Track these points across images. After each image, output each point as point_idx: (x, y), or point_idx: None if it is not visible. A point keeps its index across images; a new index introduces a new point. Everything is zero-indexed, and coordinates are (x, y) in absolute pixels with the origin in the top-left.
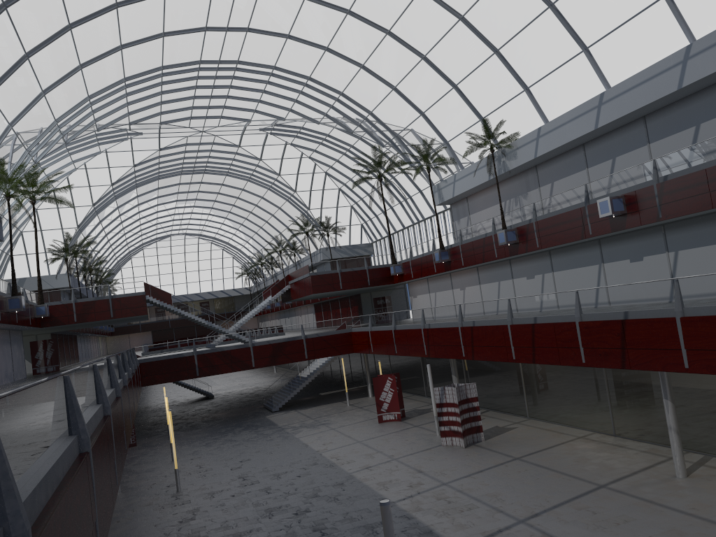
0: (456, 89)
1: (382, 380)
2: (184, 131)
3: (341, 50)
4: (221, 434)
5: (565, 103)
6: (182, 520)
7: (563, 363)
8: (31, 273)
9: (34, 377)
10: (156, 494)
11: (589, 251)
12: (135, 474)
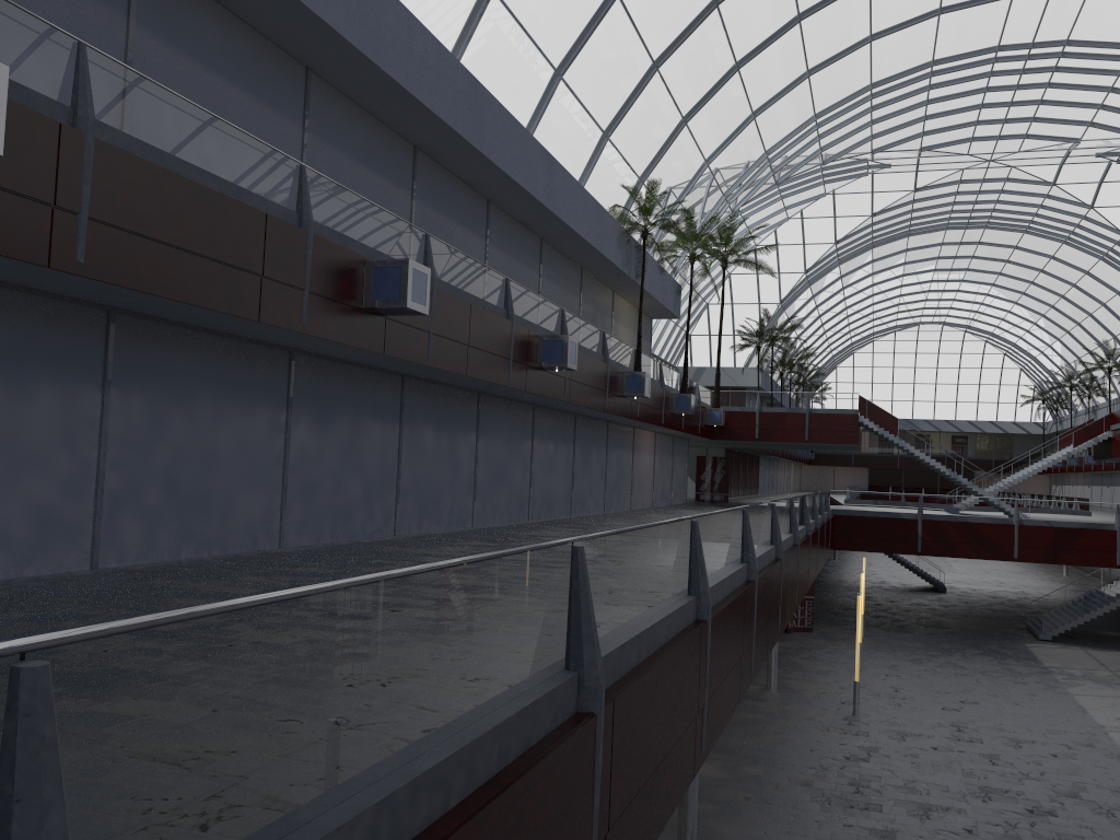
0: None
1: None
2: (959, 161)
3: None
4: (941, 651)
5: None
6: (849, 756)
7: None
8: (712, 362)
9: (695, 504)
10: (823, 709)
11: None
12: (801, 671)
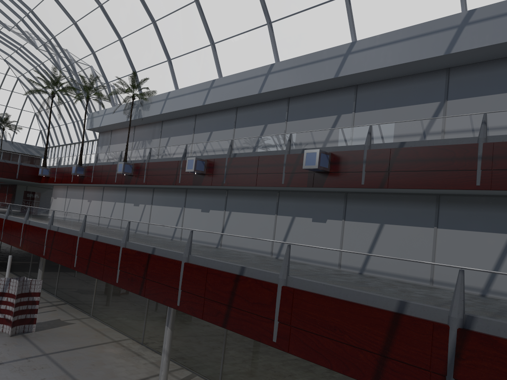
0: (121, 42)
1: None
2: None
3: None
4: None
5: (192, 80)
6: None
7: (104, 280)
8: None
9: None
10: None
11: (179, 196)
12: None
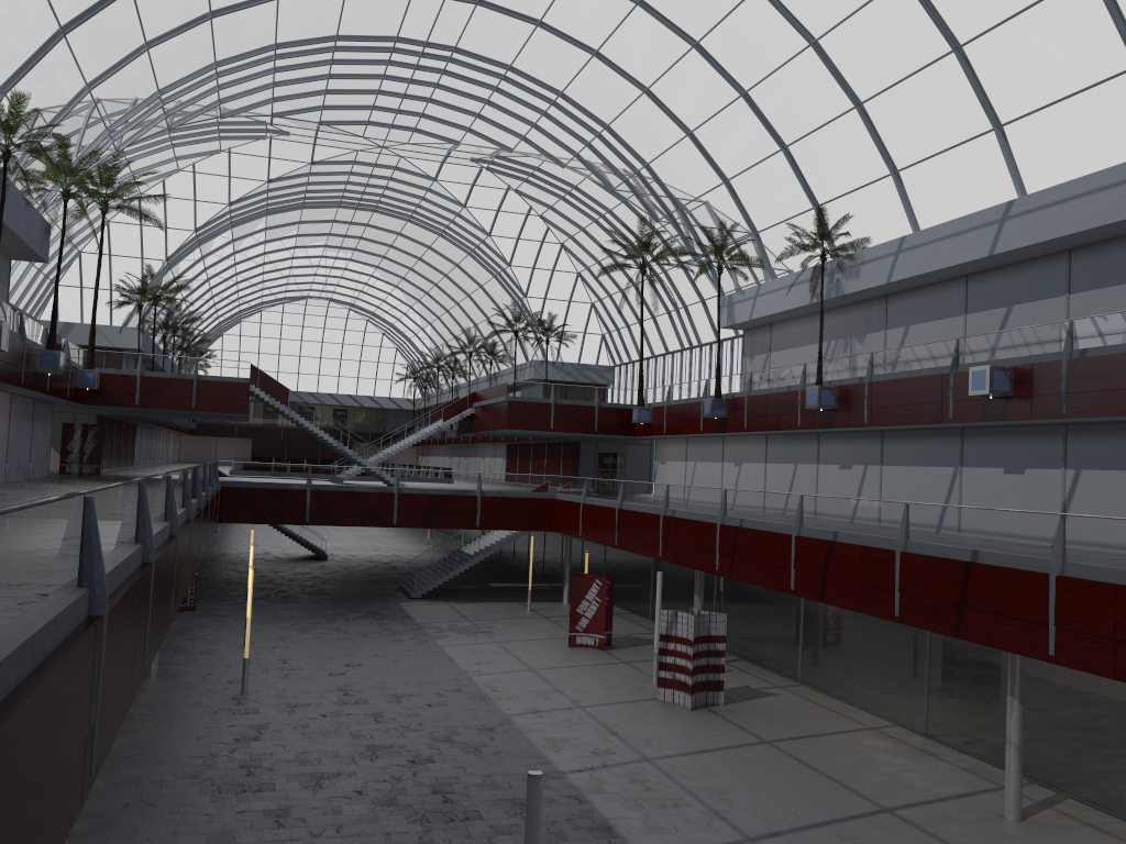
0: (786, 153)
1: (586, 582)
2: (355, 142)
3: (618, 60)
4: (326, 618)
5: (950, 206)
6: (239, 738)
7: (865, 611)
8: (84, 318)
9: (60, 477)
10: (210, 691)
11: (944, 444)
12: (185, 654)
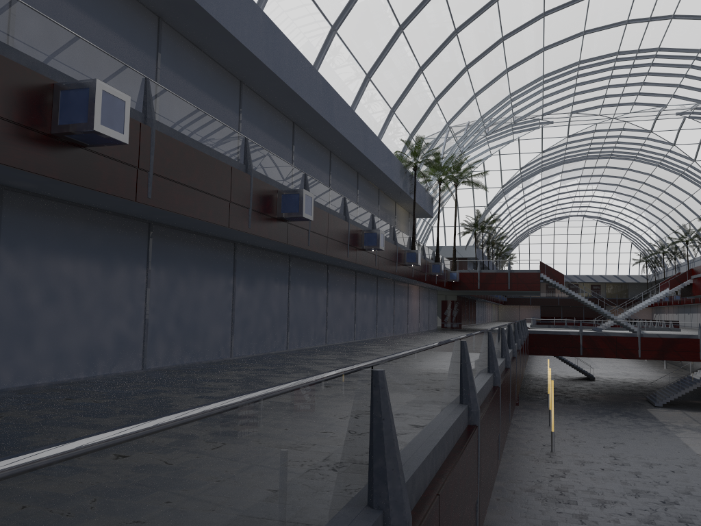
0: None
1: None
2: (594, 119)
3: None
4: (597, 414)
5: None
6: (553, 475)
7: None
8: (446, 243)
9: (442, 329)
10: (533, 449)
11: None
12: (516, 428)
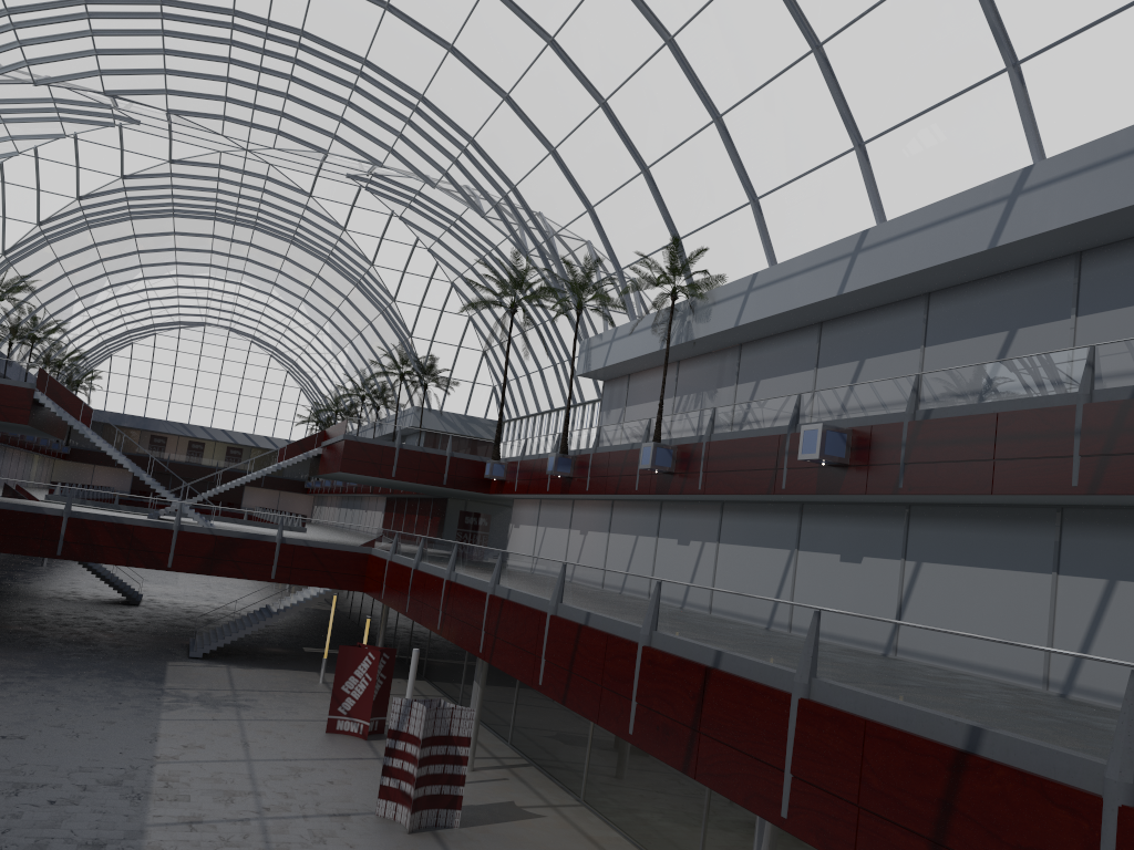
0: (646, 176)
1: (358, 654)
2: (215, 141)
3: (474, 57)
4: (52, 673)
5: (809, 241)
6: None
7: (602, 723)
8: None
9: None
10: None
11: (782, 521)
12: None
